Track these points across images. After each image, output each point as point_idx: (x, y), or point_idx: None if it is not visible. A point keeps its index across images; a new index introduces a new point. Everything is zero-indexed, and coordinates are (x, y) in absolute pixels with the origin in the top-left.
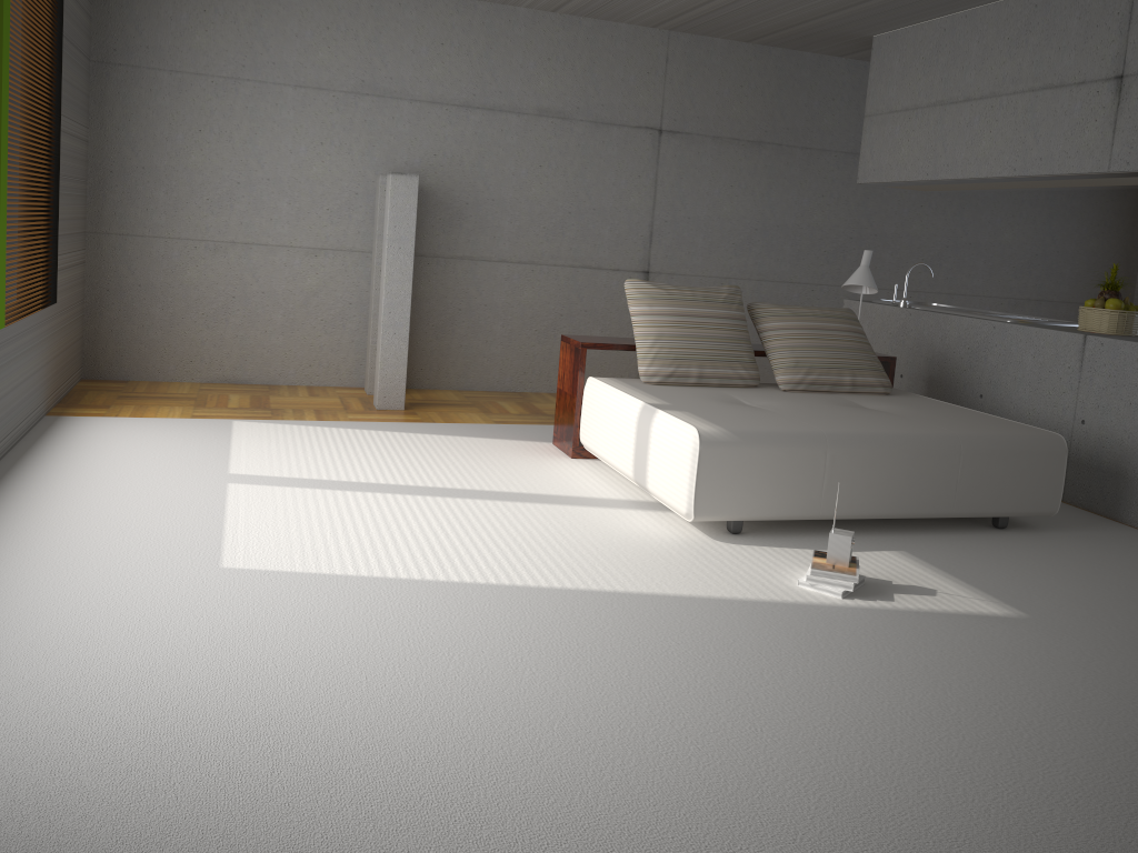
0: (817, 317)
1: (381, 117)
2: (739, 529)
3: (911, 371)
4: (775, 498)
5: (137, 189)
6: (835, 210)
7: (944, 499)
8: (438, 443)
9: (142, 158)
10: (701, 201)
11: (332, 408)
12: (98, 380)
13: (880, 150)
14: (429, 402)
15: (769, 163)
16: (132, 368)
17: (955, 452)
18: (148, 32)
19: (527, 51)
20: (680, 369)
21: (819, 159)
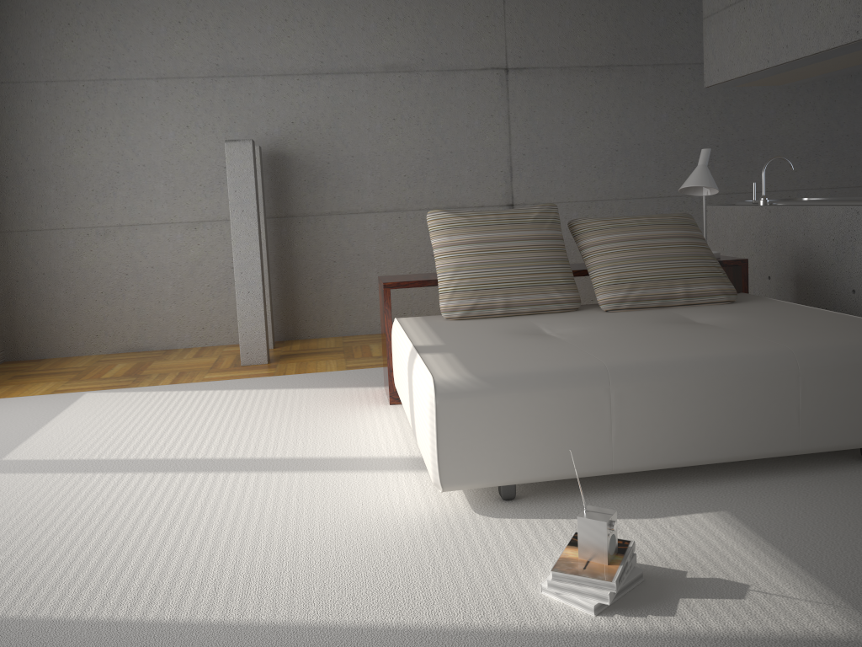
0: (643, 225)
1: (238, 95)
2: (512, 494)
3: (778, 271)
4: (548, 454)
5: (30, 189)
6: (696, 121)
7: (783, 433)
8: (263, 399)
9: (32, 161)
10: (557, 130)
11: (200, 368)
12: (18, 361)
13: (721, 48)
14: (301, 352)
15: (621, 85)
16: (47, 347)
17: (790, 373)
18: (22, 51)
19: (366, 14)
20: (483, 300)
21: (673, 73)
